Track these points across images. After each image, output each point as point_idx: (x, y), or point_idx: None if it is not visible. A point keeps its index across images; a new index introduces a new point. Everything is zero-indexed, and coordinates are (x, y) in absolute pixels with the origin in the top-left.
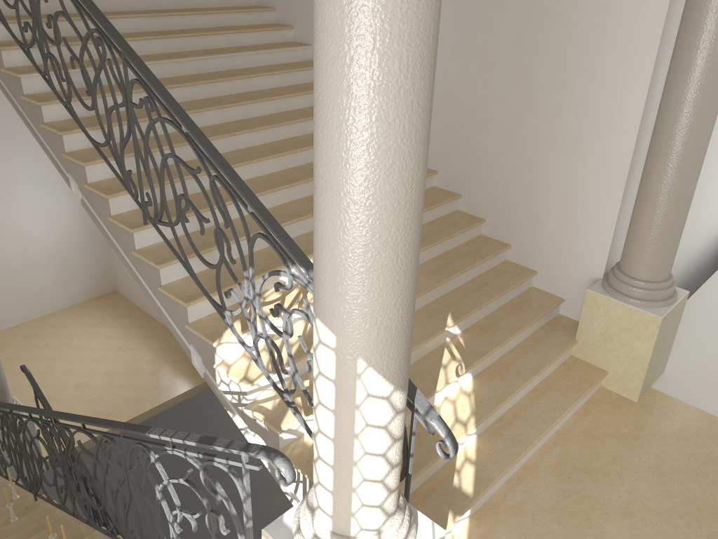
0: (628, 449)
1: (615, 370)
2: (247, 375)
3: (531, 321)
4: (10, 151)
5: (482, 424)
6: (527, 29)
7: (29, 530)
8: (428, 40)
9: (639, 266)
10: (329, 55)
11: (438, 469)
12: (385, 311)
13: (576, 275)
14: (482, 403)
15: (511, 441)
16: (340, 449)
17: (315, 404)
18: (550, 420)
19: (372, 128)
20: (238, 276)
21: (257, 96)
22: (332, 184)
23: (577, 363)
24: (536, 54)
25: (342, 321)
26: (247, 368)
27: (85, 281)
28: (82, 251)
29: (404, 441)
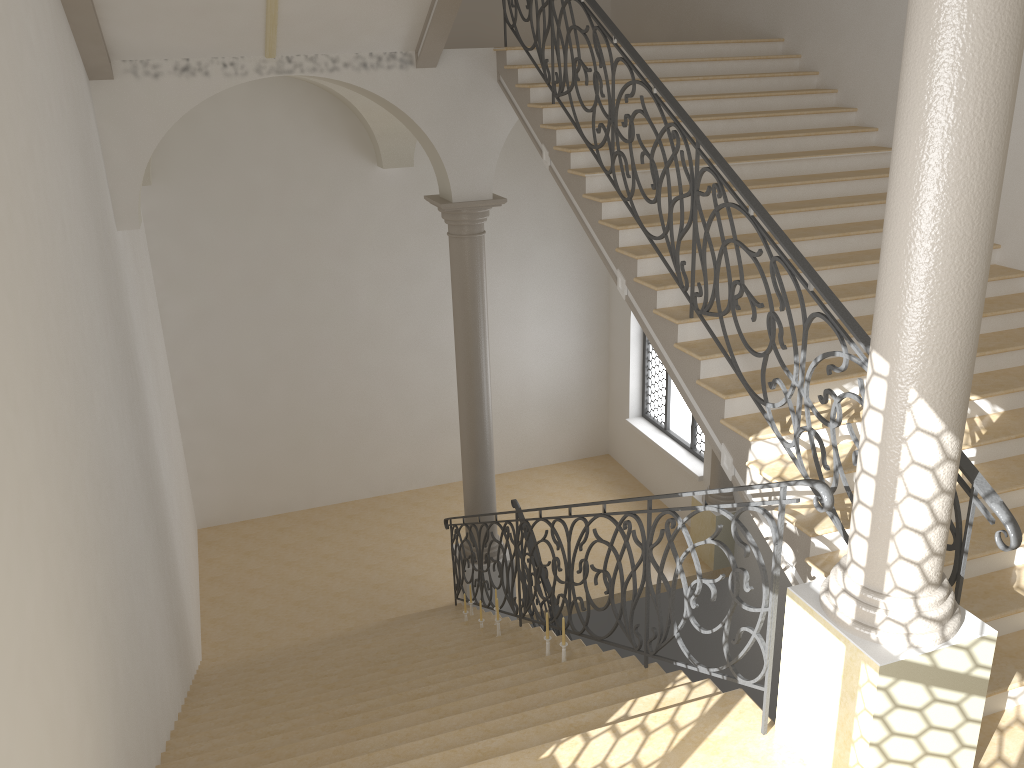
0: None
1: None
2: (781, 475)
3: None
4: (525, 278)
5: None
6: None
7: (516, 643)
8: (1003, 89)
9: None
10: (910, 105)
11: (1008, 633)
12: (941, 341)
13: None
14: None
15: None
16: (881, 488)
17: (861, 443)
18: None
19: (943, 164)
20: (782, 381)
21: (823, 203)
22: (900, 217)
23: None
24: None
25: (897, 348)
26: (782, 469)
27: (577, 436)
28: (579, 400)
29: (957, 533)
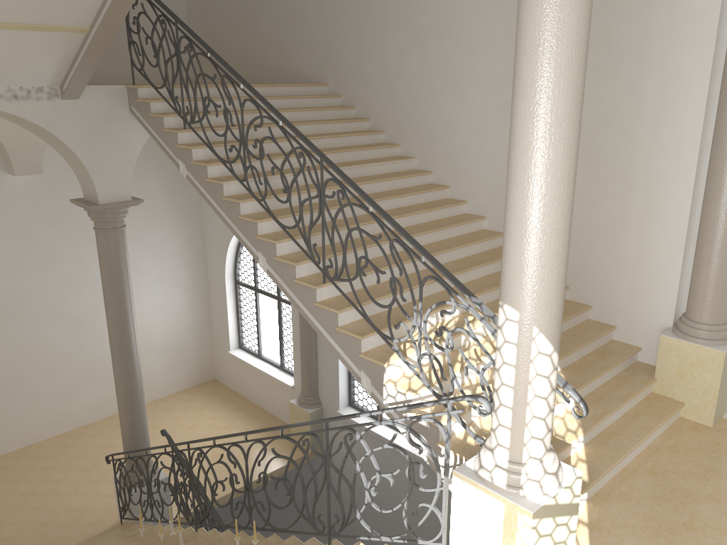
0: (709, 458)
1: (690, 401)
2: (410, 387)
3: (616, 362)
4: (141, 255)
5: (587, 434)
6: (596, 138)
7: None
8: (576, 138)
9: (701, 312)
10: (523, 147)
11: None
12: (550, 295)
13: (650, 326)
14: (586, 419)
15: (612, 448)
16: (518, 393)
17: (499, 366)
18: (641, 435)
19: (547, 185)
20: (392, 321)
21: (382, 195)
22: (521, 218)
23: (657, 397)
24: (603, 156)
25: (524, 302)
26: (409, 383)
27: (190, 369)
28: (190, 342)
29: None
